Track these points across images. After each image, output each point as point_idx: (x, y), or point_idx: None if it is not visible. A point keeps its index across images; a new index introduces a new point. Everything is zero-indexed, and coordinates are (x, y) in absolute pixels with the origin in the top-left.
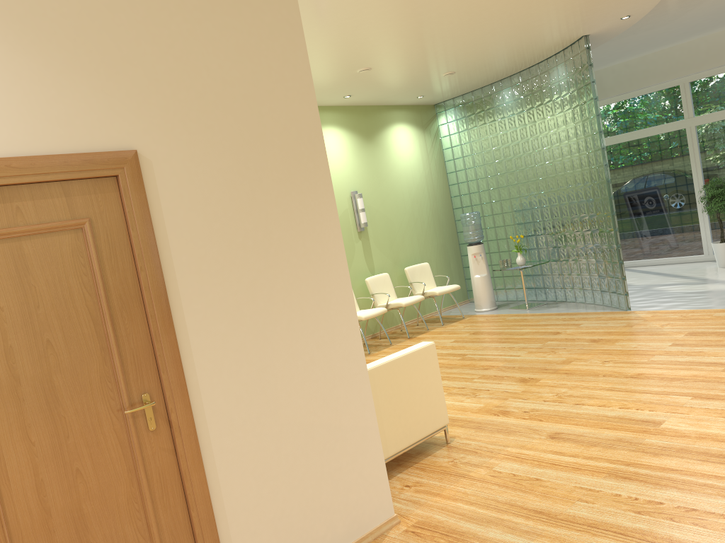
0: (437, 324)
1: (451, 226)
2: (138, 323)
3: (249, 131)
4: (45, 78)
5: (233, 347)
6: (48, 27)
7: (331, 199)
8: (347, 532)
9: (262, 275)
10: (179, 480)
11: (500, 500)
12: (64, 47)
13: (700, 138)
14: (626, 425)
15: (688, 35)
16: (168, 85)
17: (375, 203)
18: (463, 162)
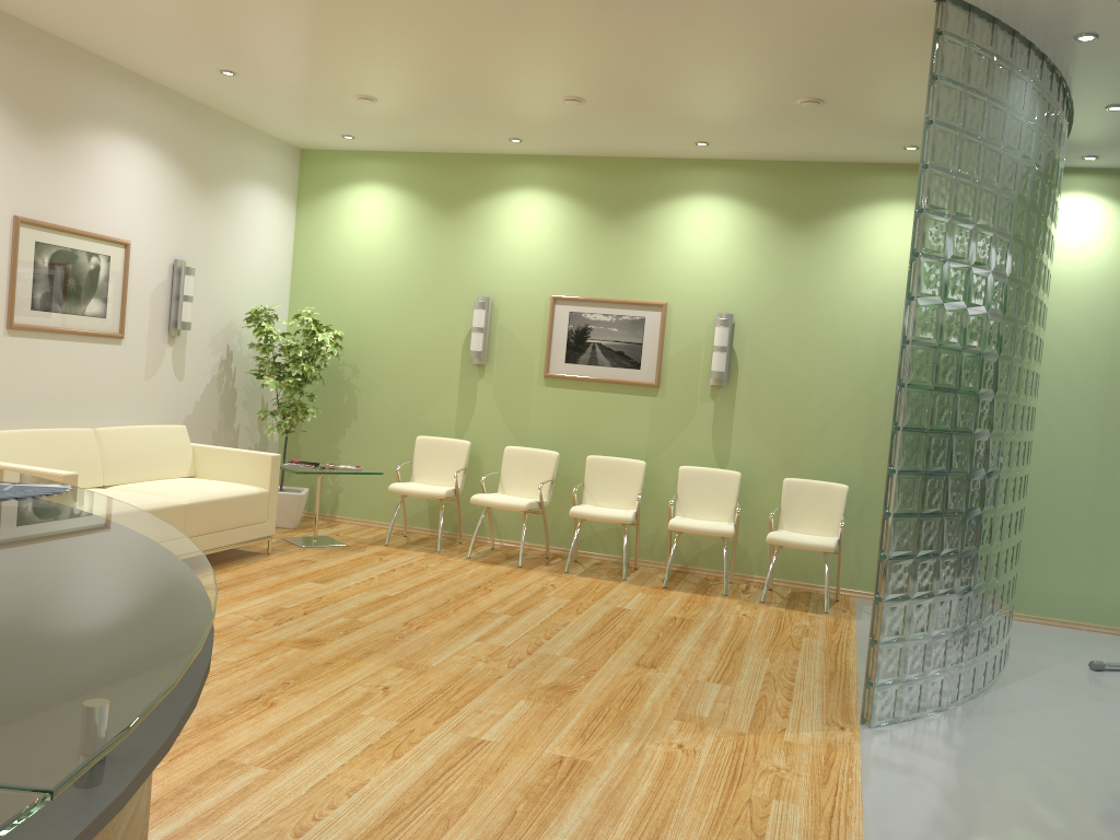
0: (775, 599)
1: None
2: None
3: None
4: None
5: None
6: None
7: None
8: None
9: None
10: None
11: None
12: None
13: None
14: None
15: None
16: None
17: (773, 345)
18: None
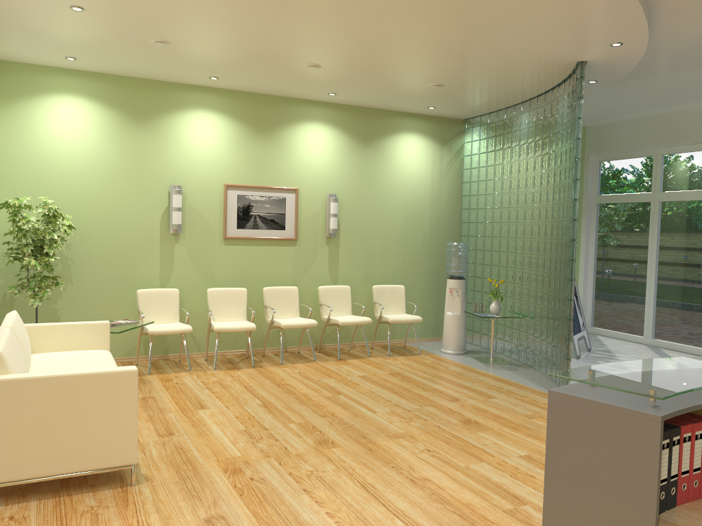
0: (387, 353)
1: None
2: None
3: None
4: None
5: None
6: None
7: None
8: None
9: None
10: None
11: None
12: None
13: None
14: None
15: None
16: None
17: (357, 211)
18: (477, 187)
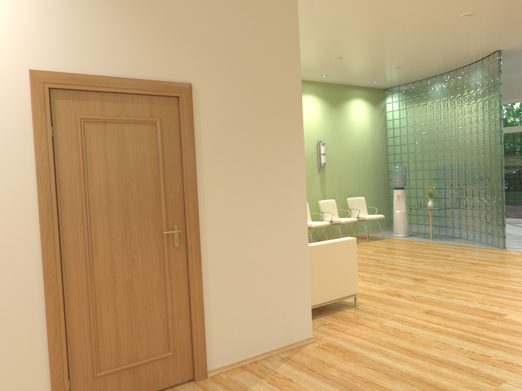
0: (364, 240)
1: (384, 175)
2: (177, 183)
3: (257, 81)
4: (148, 36)
5: (228, 209)
6: (154, 8)
7: (301, 130)
8: (280, 338)
9: (252, 169)
10: (187, 279)
11: (382, 340)
12: (161, 20)
13: None
14: (479, 313)
15: None
16: (214, 48)
17: (333, 151)
18: (399, 131)
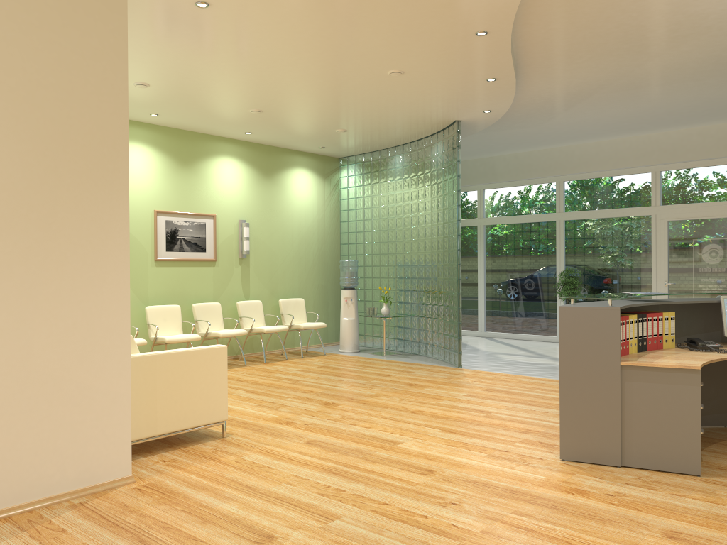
0: (298, 356)
1: (336, 270)
2: None
3: (54, 127)
4: None
5: None
6: None
7: (125, 197)
8: (77, 477)
9: (39, 244)
10: None
11: (227, 476)
12: None
13: (566, 232)
14: (372, 442)
15: (563, 140)
16: None
17: (262, 235)
18: (355, 214)
